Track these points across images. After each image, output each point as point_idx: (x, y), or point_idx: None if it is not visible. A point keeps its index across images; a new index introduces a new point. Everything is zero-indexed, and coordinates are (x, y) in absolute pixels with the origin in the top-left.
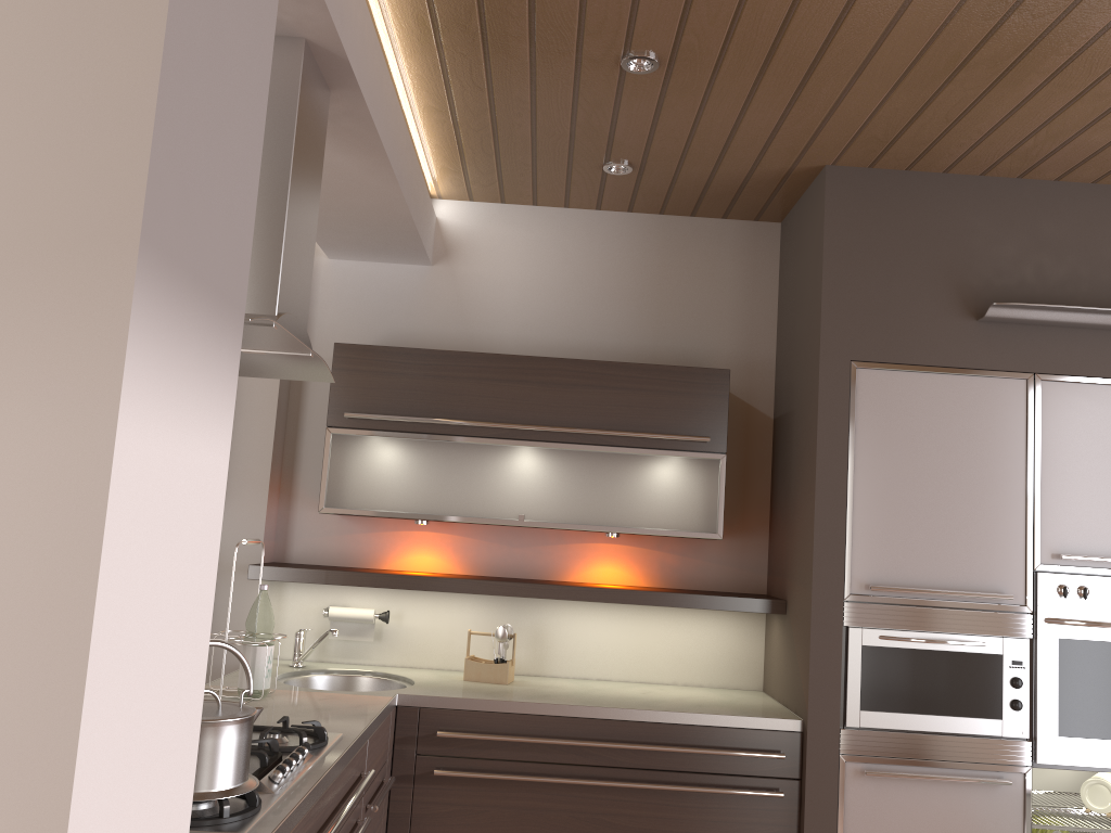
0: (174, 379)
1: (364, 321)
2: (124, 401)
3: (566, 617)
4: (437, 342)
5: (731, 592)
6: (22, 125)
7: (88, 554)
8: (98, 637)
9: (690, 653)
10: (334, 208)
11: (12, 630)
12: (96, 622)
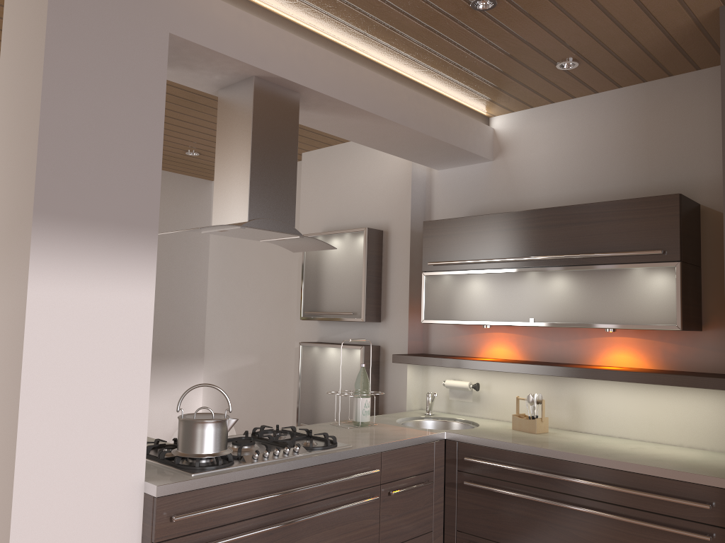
0: (81, 264)
1: (458, 204)
2: (32, 277)
3: (593, 391)
4: (499, 209)
5: (723, 374)
6: (16, 176)
7: (22, 337)
8: (28, 370)
9: (693, 422)
10: (395, 144)
11: (10, 367)
12: (24, 363)
